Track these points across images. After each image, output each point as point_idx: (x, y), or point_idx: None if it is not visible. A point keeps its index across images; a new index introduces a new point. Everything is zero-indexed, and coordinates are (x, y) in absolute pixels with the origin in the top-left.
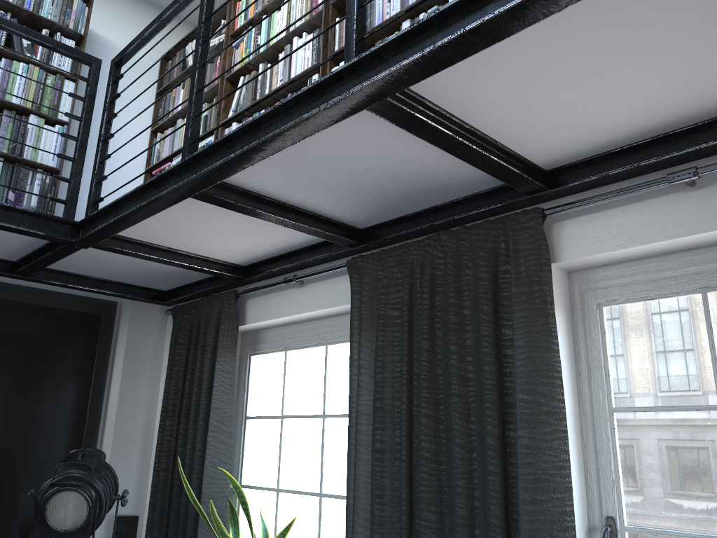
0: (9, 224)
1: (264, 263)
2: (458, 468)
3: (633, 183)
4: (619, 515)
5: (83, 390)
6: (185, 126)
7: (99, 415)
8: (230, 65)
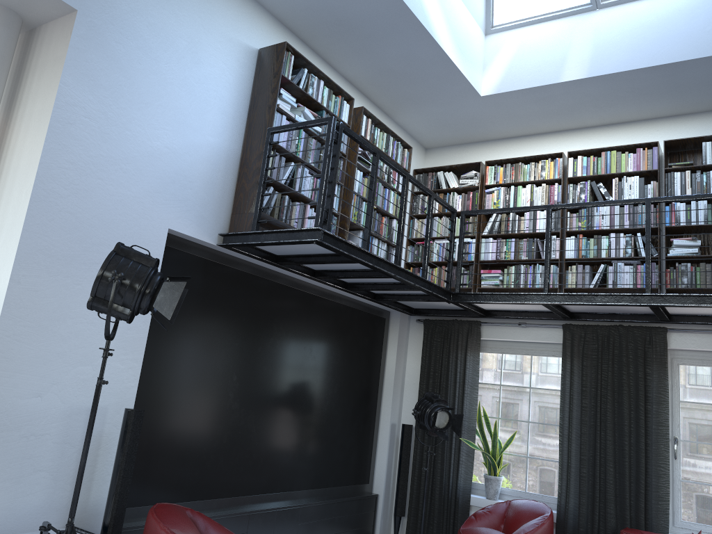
0: (440, 295)
1: (499, 311)
2: (626, 416)
3: (701, 326)
4: (678, 436)
5: (379, 358)
6: (442, 223)
7: (383, 371)
8: (483, 202)
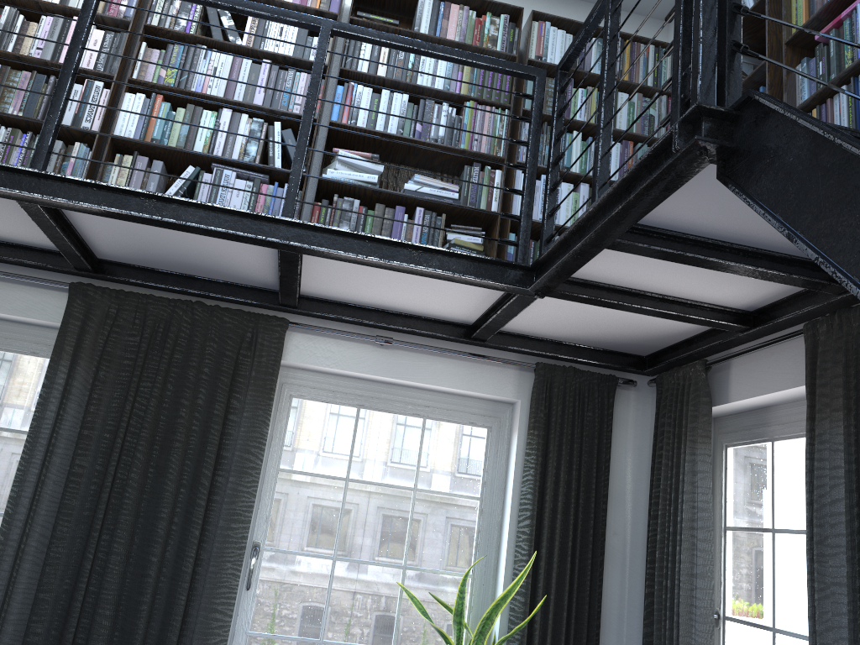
0: None
1: None
2: (168, 499)
3: (348, 327)
4: (263, 540)
5: None
6: None
7: None
8: None
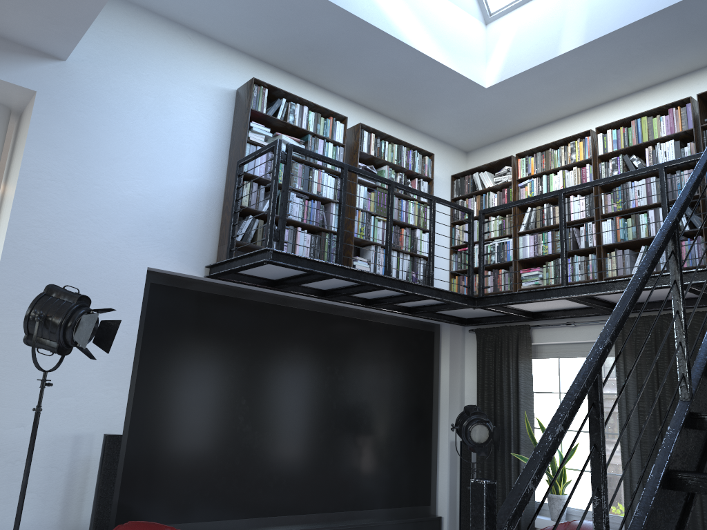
0: (456, 301)
1: (547, 312)
2: None
3: None
4: None
5: (430, 374)
6: None
7: (437, 387)
8: (518, 197)
